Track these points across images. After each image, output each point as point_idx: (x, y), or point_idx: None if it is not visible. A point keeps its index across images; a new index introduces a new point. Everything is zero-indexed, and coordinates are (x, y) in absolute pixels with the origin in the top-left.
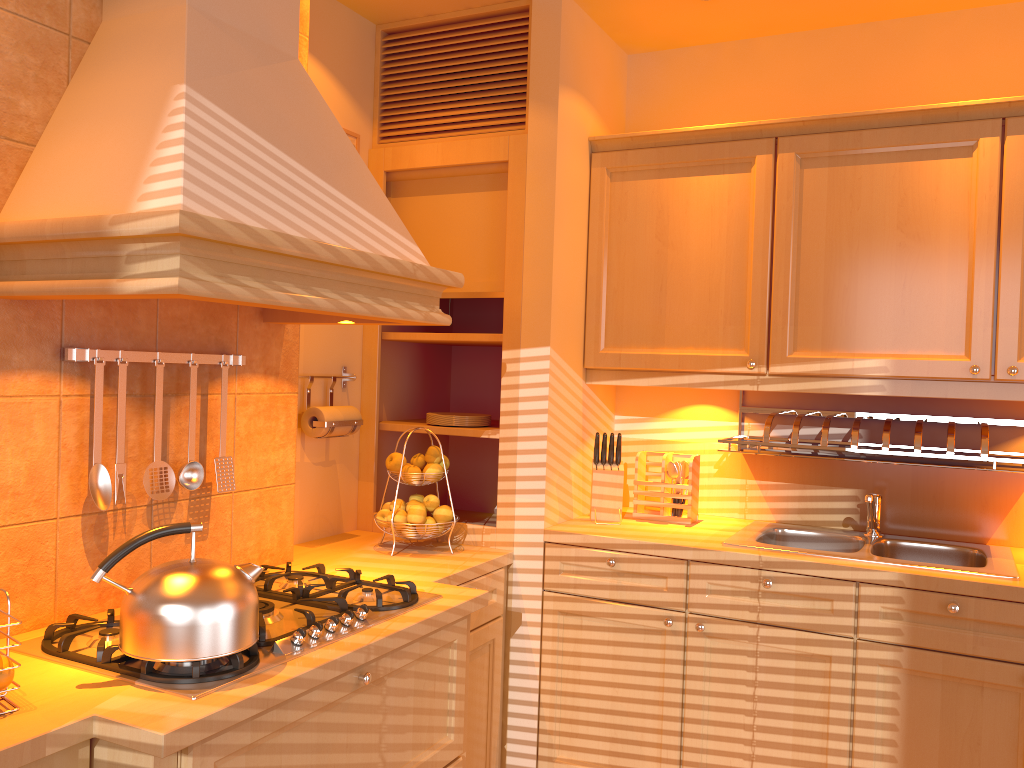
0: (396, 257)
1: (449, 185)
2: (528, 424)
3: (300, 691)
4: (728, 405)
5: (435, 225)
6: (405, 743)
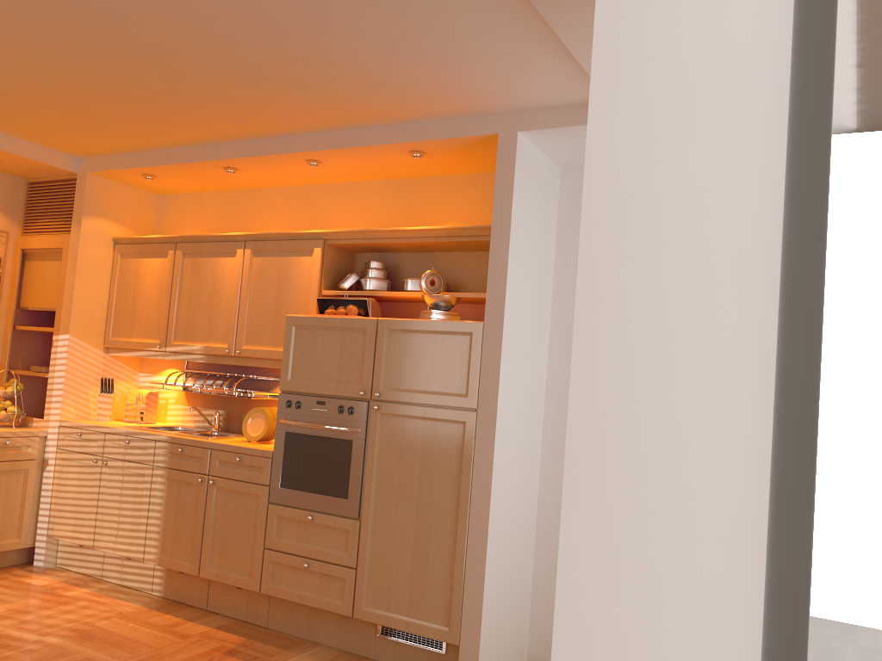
0: None
1: (48, 257)
2: (59, 370)
3: None
4: (182, 369)
5: (41, 275)
6: None
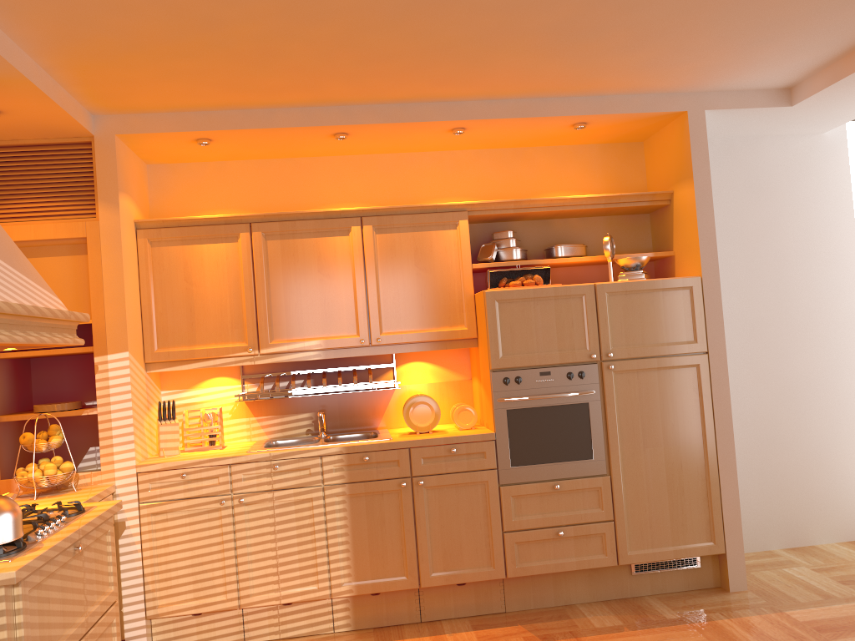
0: (54, 308)
1: (39, 251)
2: (118, 401)
3: (57, 553)
4: (234, 375)
5: None
6: (94, 590)
